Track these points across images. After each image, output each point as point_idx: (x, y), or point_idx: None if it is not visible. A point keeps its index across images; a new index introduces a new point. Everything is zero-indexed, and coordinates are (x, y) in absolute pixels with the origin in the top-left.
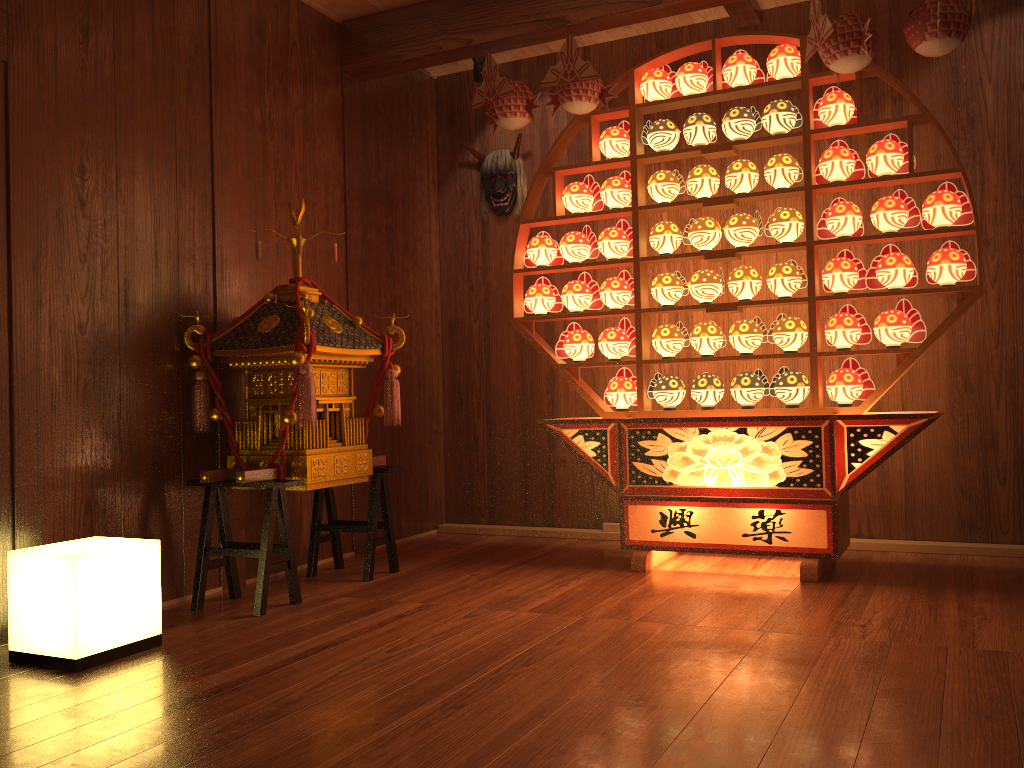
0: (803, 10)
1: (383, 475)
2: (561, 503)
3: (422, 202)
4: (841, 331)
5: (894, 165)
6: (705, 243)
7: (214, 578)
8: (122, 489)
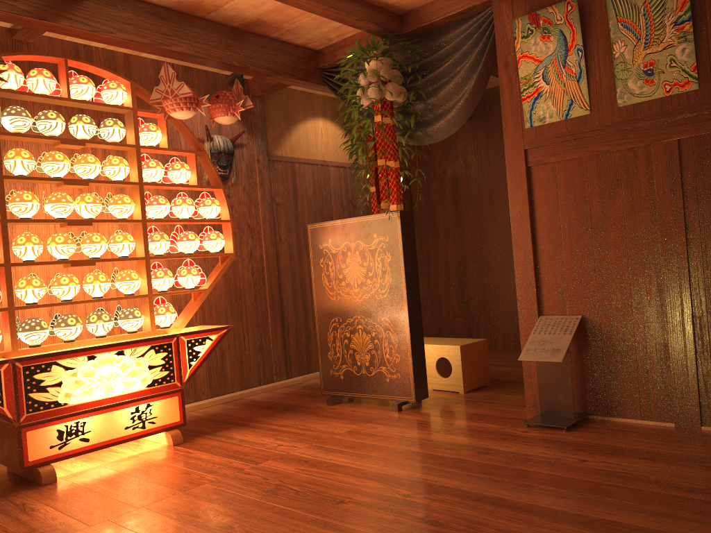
0: (66, 46)
1: None
2: None
3: None
4: (168, 279)
5: (188, 178)
6: (66, 213)
7: None
8: None
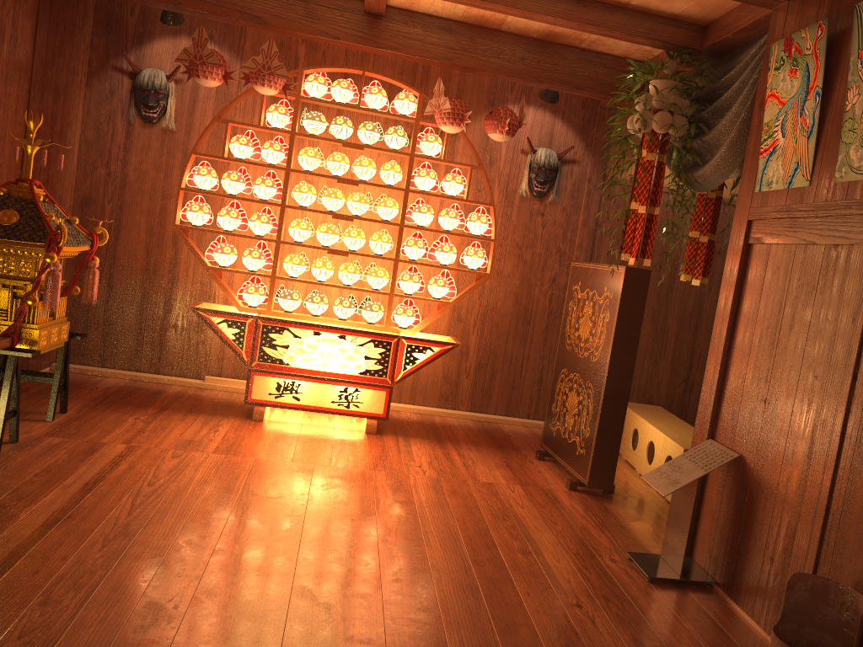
0: None
1: (69, 339)
2: (168, 357)
3: (76, 93)
4: (411, 284)
5: (458, 191)
6: (334, 207)
7: None
8: None
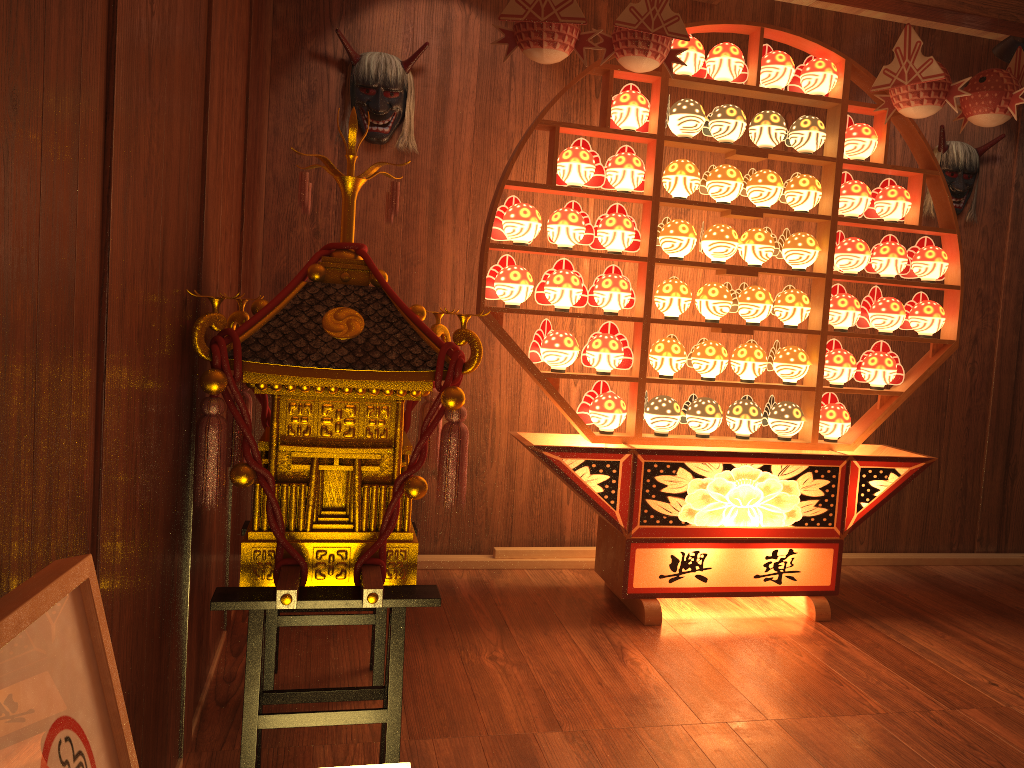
0: (759, 7)
1: None
2: (428, 523)
3: (265, 98)
4: (848, 369)
5: (905, 214)
6: (727, 255)
7: (177, 748)
8: (145, 646)
